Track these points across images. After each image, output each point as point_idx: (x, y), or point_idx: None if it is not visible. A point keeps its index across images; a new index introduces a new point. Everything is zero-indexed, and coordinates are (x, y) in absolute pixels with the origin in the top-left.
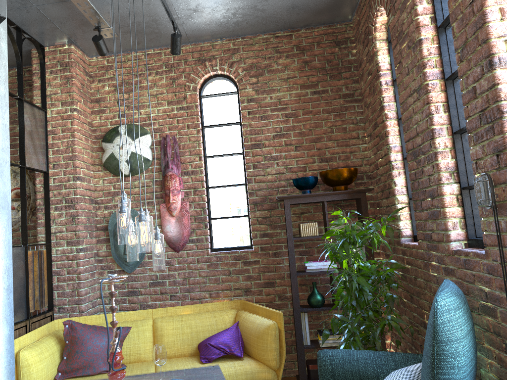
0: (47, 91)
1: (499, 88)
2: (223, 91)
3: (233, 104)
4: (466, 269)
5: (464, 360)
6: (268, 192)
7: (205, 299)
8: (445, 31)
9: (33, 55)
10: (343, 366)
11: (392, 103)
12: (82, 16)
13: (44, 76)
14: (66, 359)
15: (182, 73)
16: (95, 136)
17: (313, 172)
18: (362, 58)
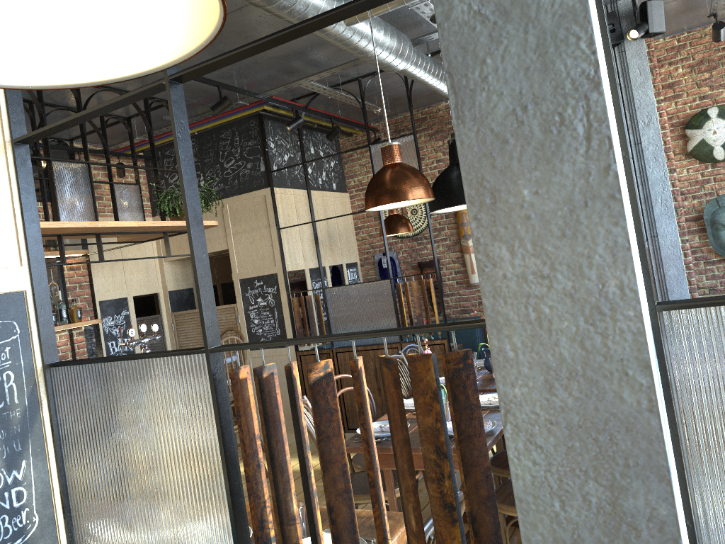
0: None
1: None
2: None
3: None
4: None
5: None
6: None
7: None
8: None
9: None
10: None
11: None
12: (689, 5)
13: None
14: None
15: None
16: (672, 124)
17: None
18: None
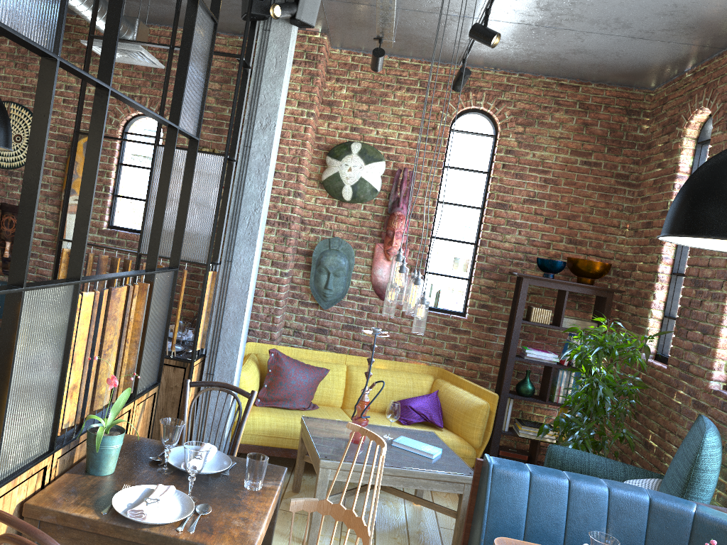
0: None
1: None
2: (478, 130)
3: (485, 148)
4: (722, 410)
5: (712, 487)
6: (500, 260)
7: (400, 357)
8: None
9: None
10: (573, 464)
11: None
12: (362, 17)
13: None
14: (266, 388)
15: (438, 97)
16: (318, 146)
17: (556, 252)
18: (654, 141)
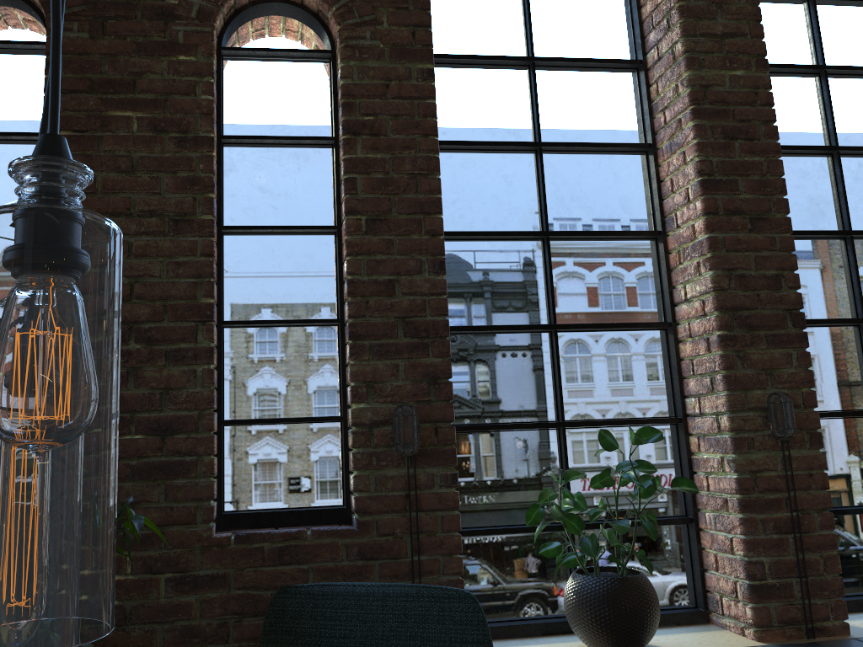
0: None
1: (448, 300)
2: None
3: None
4: (282, 564)
5: None
6: None
7: None
8: (222, 149)
9: None
10: None
11: None
12: None
13: None
14: None
15: None
16: None
17: None
18: None
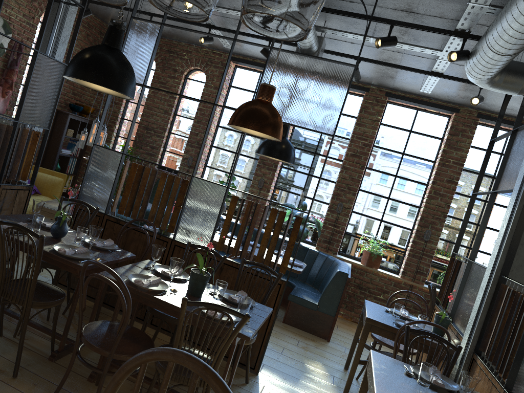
0: None
1: (206, 140)
2: None
3: None
4: None
5: None
6: None
7: None
8: (180, 98)
9: None
10: None
11: None
12: None
13: None
14: None
15: None
16: None
17: (67, 98)
18: None
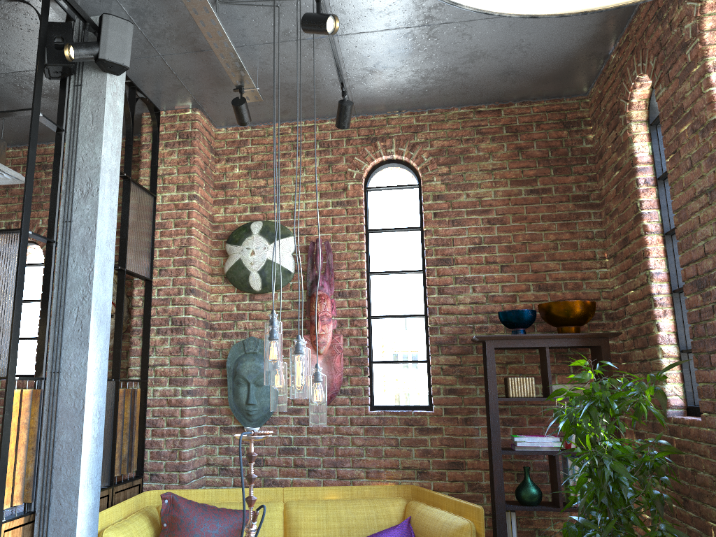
0: (159, 169)
1: None
2: (398, 183)
3: (412, 201)
4: None
5: None
6: (458, 328)
7: (359, 480)
8: None
9: (144, 121)
10: None
11: (654, 210)
12: (219, 72)
13: (156, 149)
14: None
15: (343, 155)
16: (217, 235)
17: (526, 305)
18: (604, 146)
